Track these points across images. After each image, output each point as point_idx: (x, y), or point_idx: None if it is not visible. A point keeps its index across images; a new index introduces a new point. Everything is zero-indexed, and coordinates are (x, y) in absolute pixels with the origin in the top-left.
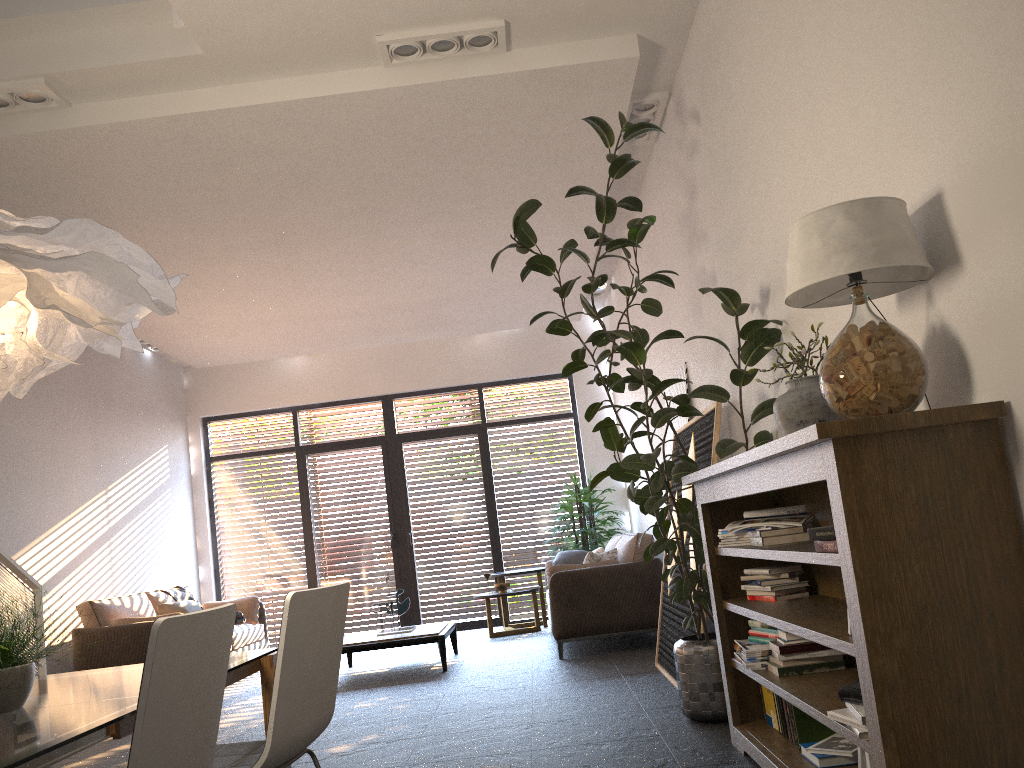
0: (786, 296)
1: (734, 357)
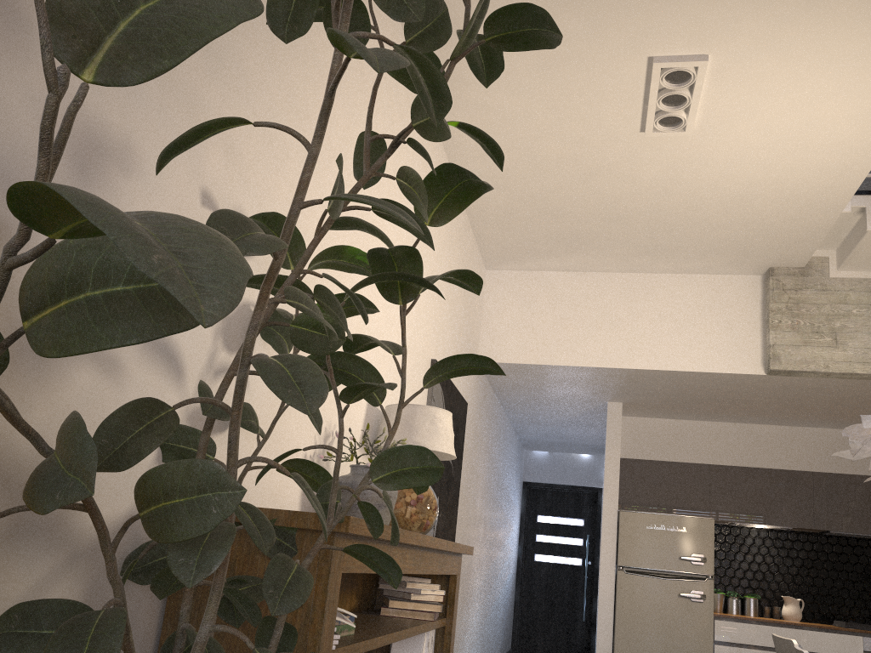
0: (454, 454)
1: (78, 154)
